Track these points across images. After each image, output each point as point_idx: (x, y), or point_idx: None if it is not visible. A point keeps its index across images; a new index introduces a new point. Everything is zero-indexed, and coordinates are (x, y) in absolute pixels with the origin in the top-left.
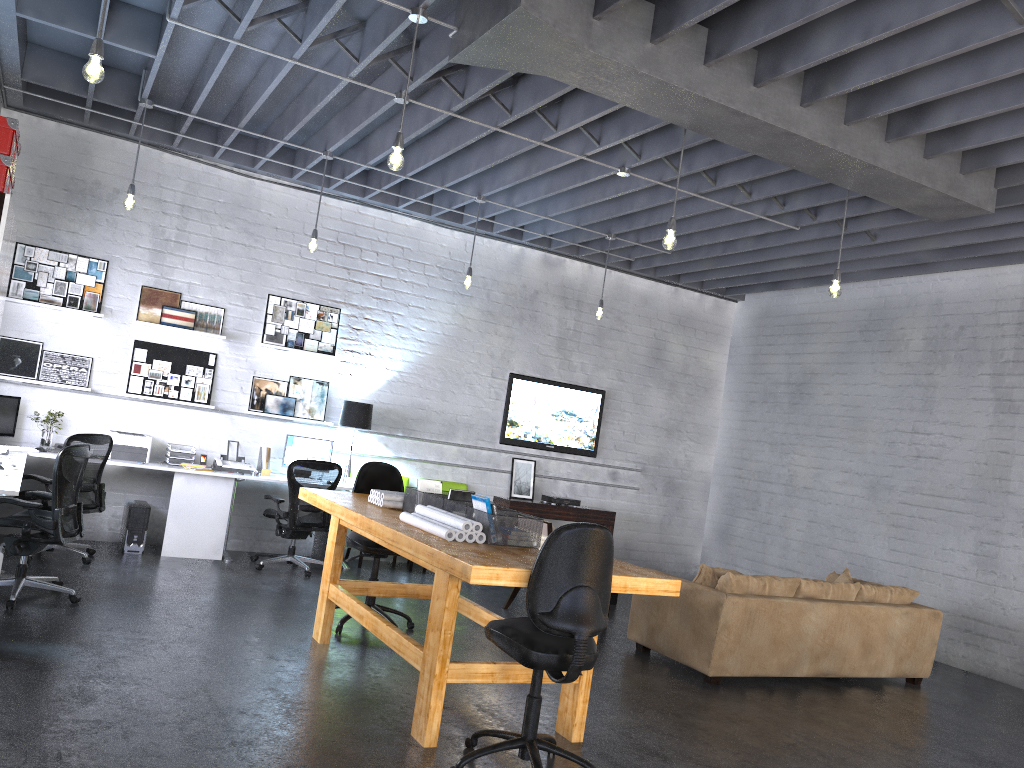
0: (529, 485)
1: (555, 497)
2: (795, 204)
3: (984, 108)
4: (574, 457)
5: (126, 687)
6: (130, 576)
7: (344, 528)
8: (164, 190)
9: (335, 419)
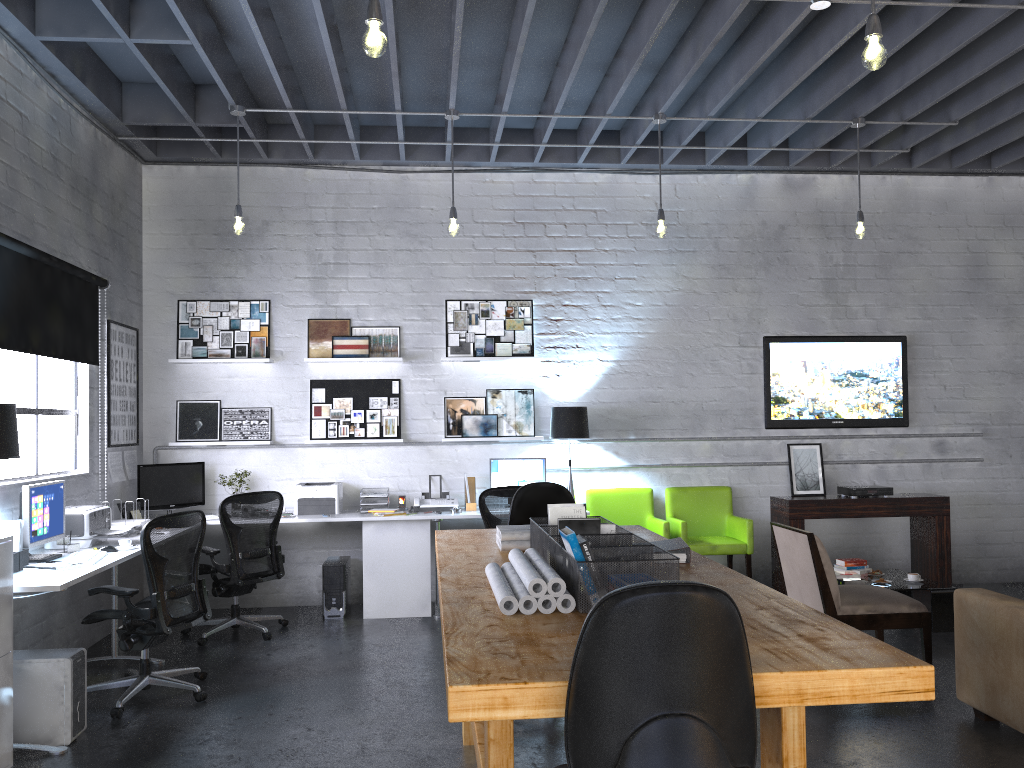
0: (817, 476)
1: (854, 488)
2: None
3: None
4: (876, 431)
5: None
6: (302, 652)
7: None
8: (313, 210)
9: (548, 431)
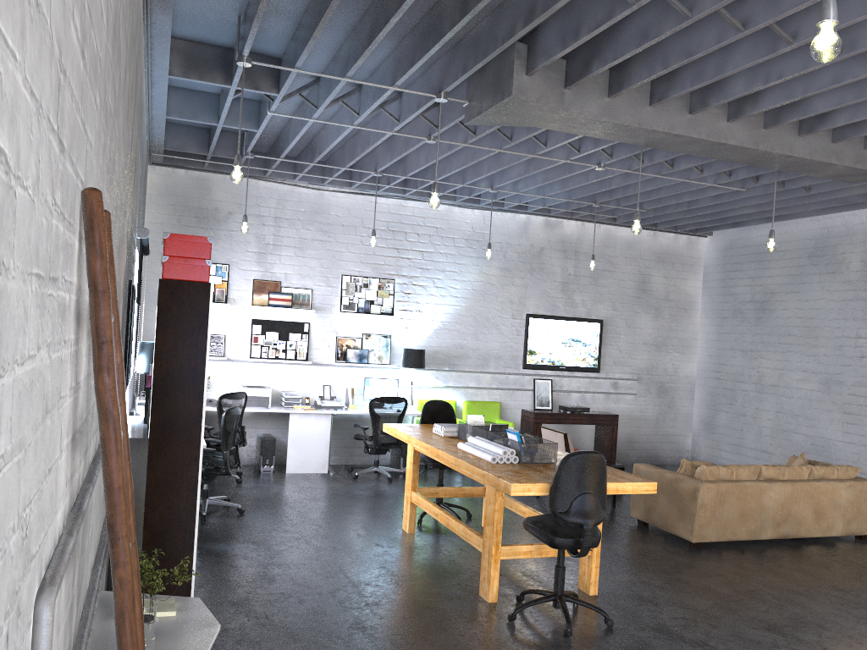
0: (548, 399)
1: (569, 407)
2: (739, 174)
3: None
4: (582, 374)
5: (291, 570)
6: (270, 490)
7: (418, 452)
8: (262, 208)
9: (398, 362)
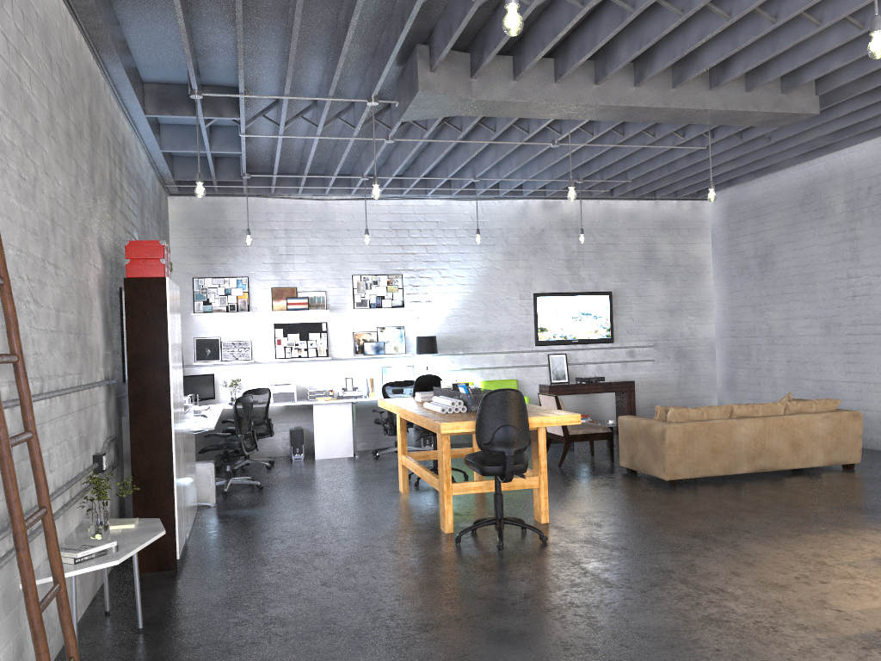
0: (564, 372)
1: (584, 377)
2: (690, 134)
3: (757, 58)
4: (596, 345)
5: (285, 523)
6: (294, 472)
7: (404, 419)
8: (272, 222)
9: (413, 350)
